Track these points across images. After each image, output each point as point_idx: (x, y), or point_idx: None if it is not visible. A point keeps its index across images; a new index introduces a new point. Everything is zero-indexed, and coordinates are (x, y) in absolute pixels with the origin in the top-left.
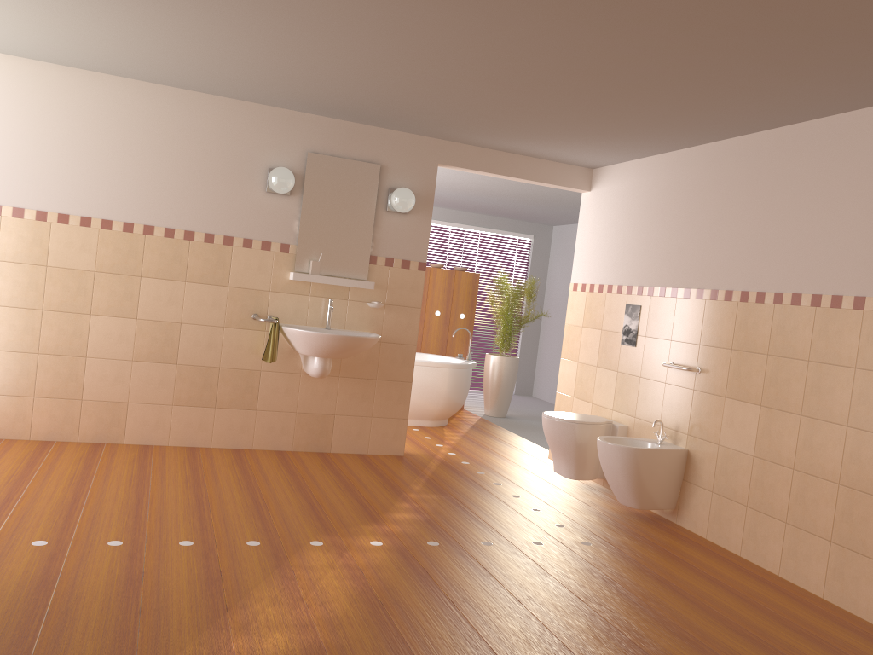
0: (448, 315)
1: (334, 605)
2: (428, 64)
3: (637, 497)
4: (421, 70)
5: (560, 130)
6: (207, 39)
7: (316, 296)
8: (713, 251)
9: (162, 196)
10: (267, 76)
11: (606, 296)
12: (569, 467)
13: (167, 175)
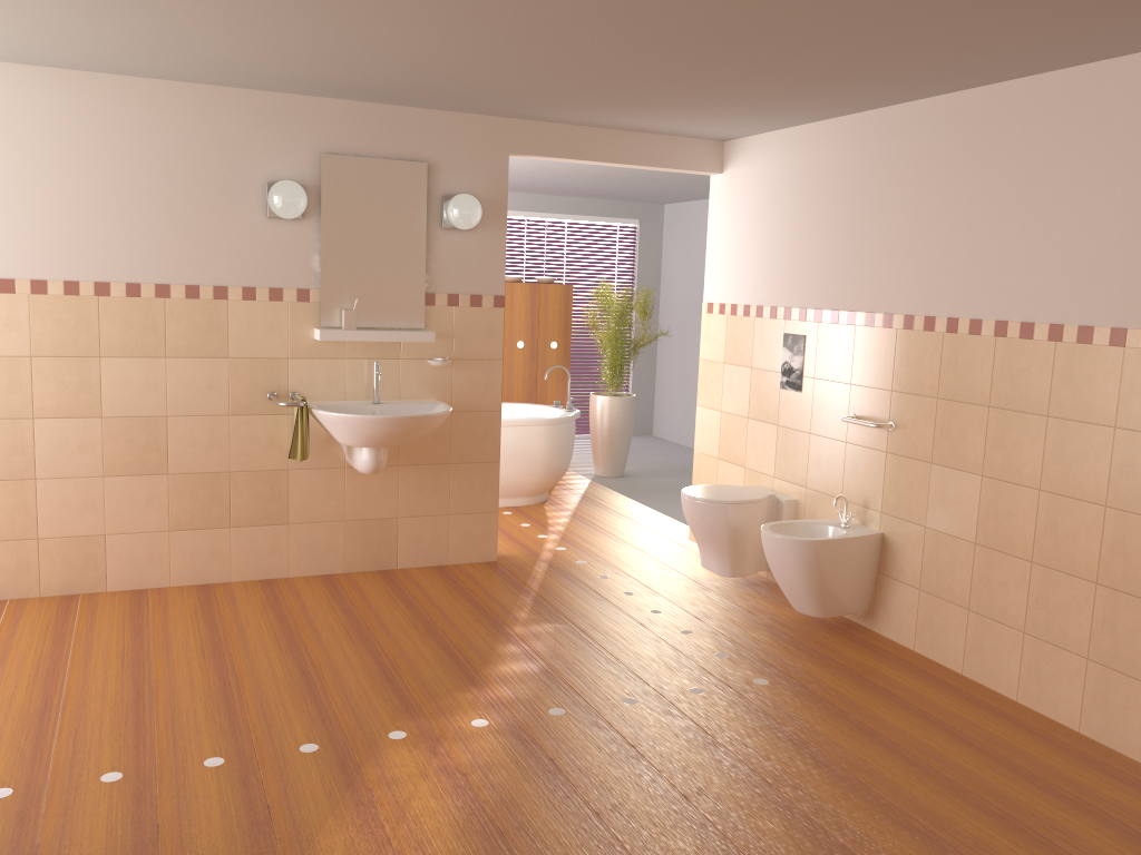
0: (535, 345)
1: (436, 846)
2: (490, 31)
3: (819, 603)
4: (480, 38)
5: (681, 101)
6: (153, 14)
7: (355, 358)
8: (904, 260)
9: (115, 238)
10: (250, 55)
11: (755, 321)
12: (722, 562)
13: (119, 206)
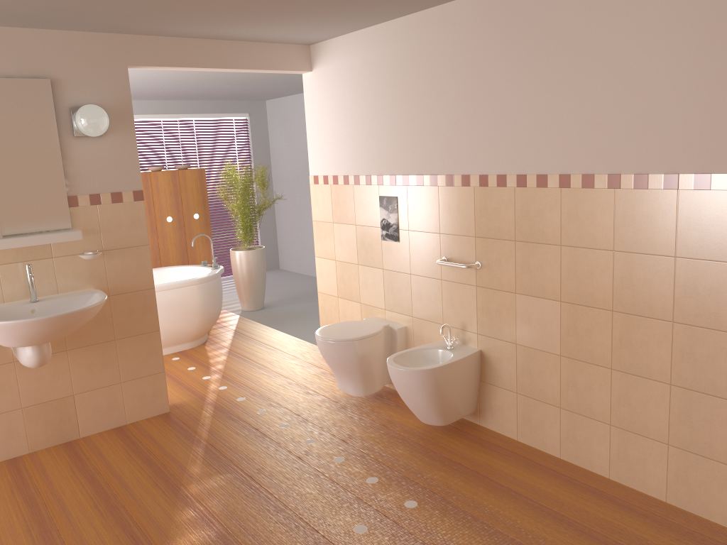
0: (182, 218)
1: None
2: None
3: (441, 415)
4: None
5: (273, 7)
6: None
7: (8, 263)
8: (473, 130)
9: None
10: None
11: (354, 188)
12: (355, 385)
13: None
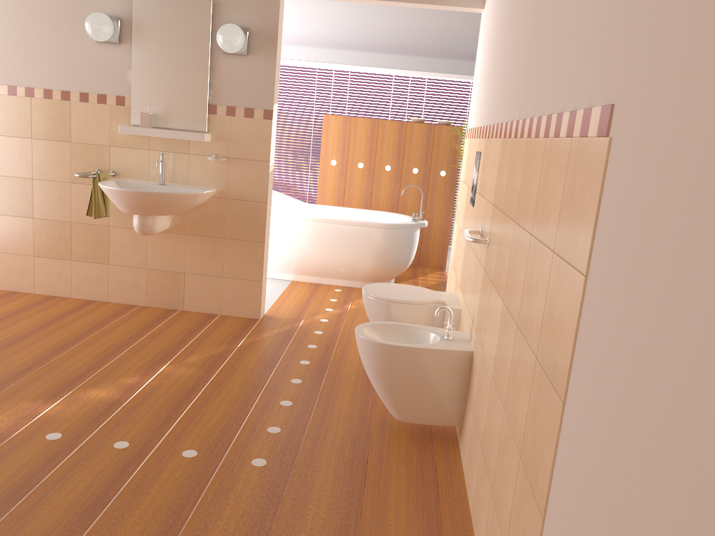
0: (427, 172)
1: None
2: None
3: (394, 406)
4: None
5: None
6: None
7: (156, 150)
8: (513, 63)
9: (2, 54)
10: None
11: (473, 142)
12: None
13: (4, 32)
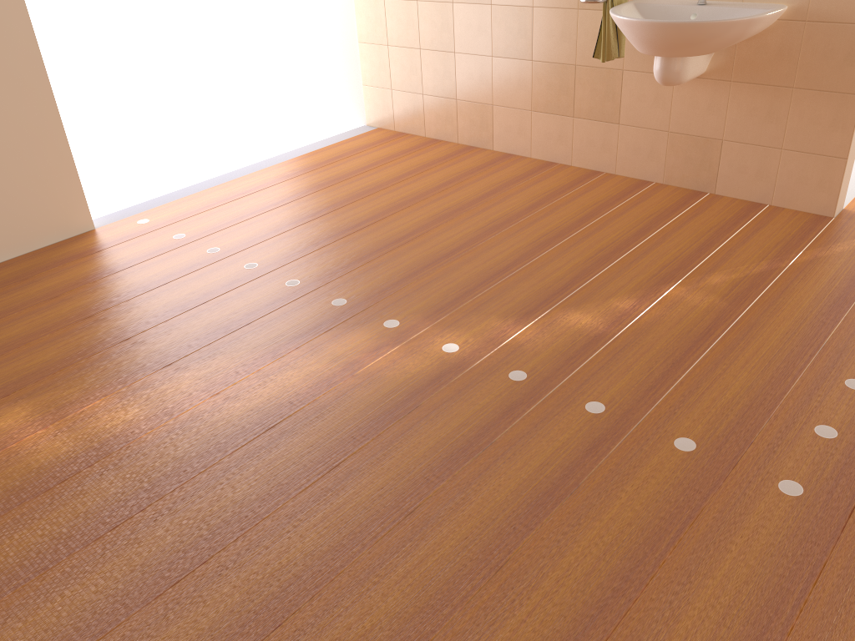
0: None
1: (234, 406)
2: None
3: None
4: None
5: None
6: None
7: None
8: None
9: None
10: None
11: None
12: None
13: None
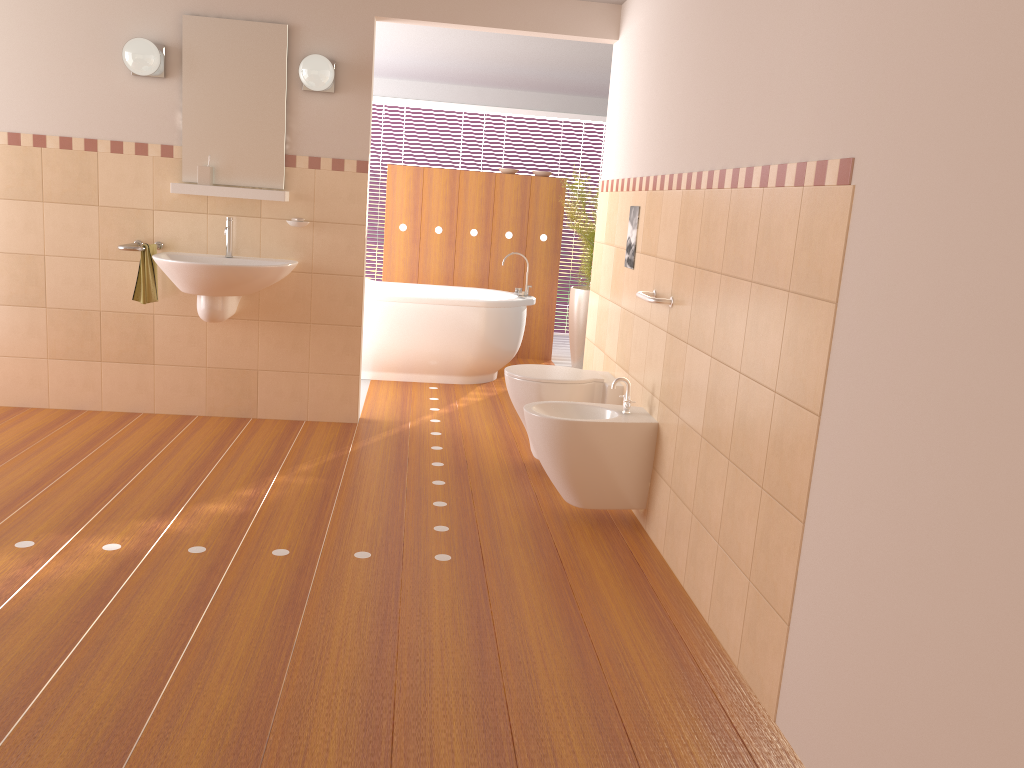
0: (524, 237)
1: None
2: None
3: (574, 491)
4: None
5: None
6: None
7: (217, 214)
8: (693, 109)
9: None
10: None
11: (620, 196)
12: None
13: (1, 62)
